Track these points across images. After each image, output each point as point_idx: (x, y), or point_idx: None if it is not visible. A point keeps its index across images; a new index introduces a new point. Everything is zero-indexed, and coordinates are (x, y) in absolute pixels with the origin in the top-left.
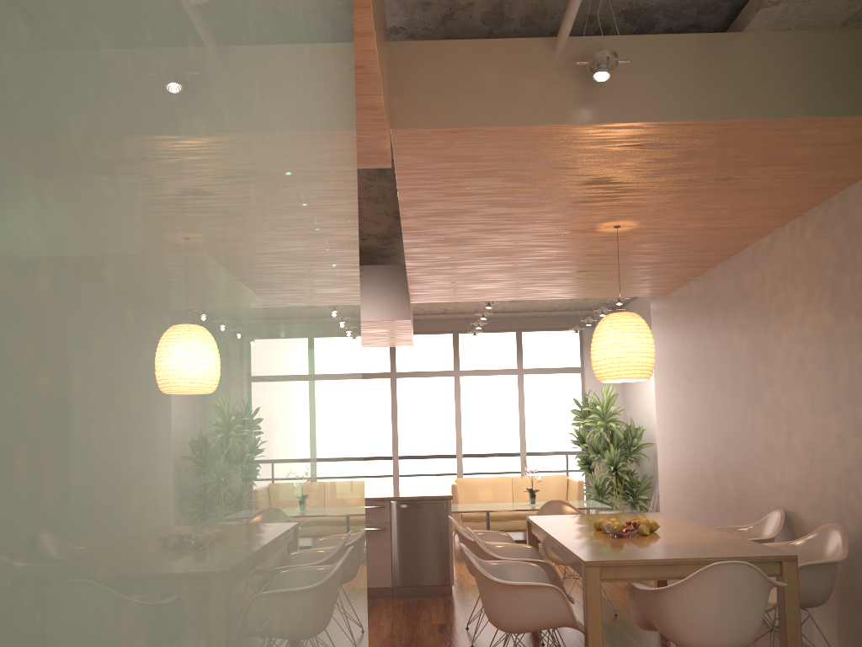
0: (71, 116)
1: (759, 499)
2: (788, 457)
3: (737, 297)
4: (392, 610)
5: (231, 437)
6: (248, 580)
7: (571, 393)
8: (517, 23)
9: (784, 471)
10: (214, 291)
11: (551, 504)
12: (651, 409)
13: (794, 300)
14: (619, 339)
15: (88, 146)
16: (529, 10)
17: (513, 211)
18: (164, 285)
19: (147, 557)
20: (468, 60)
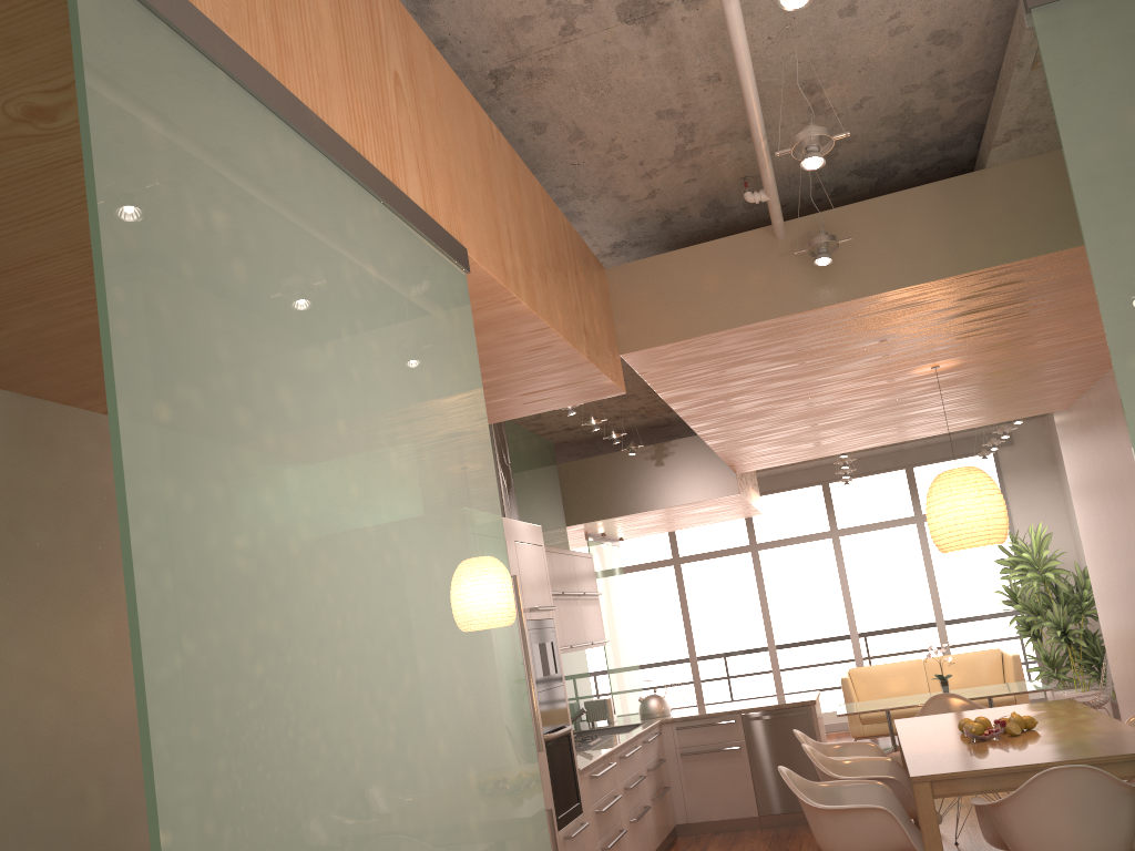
0: (243, 736)
1: None
2: None
3: None
4: (757, 844)
5: (331, 790)
6: (350, 845)
7: None
8: (741, 208)
9: None
10: (312, 738)
11: (937, 699)
12: None
13: None
14: (954, 503)
15: (249, 738)
16: None
17: (797, 380)
18: (283, 755)
19: (284, 844)
20: (687, 268)
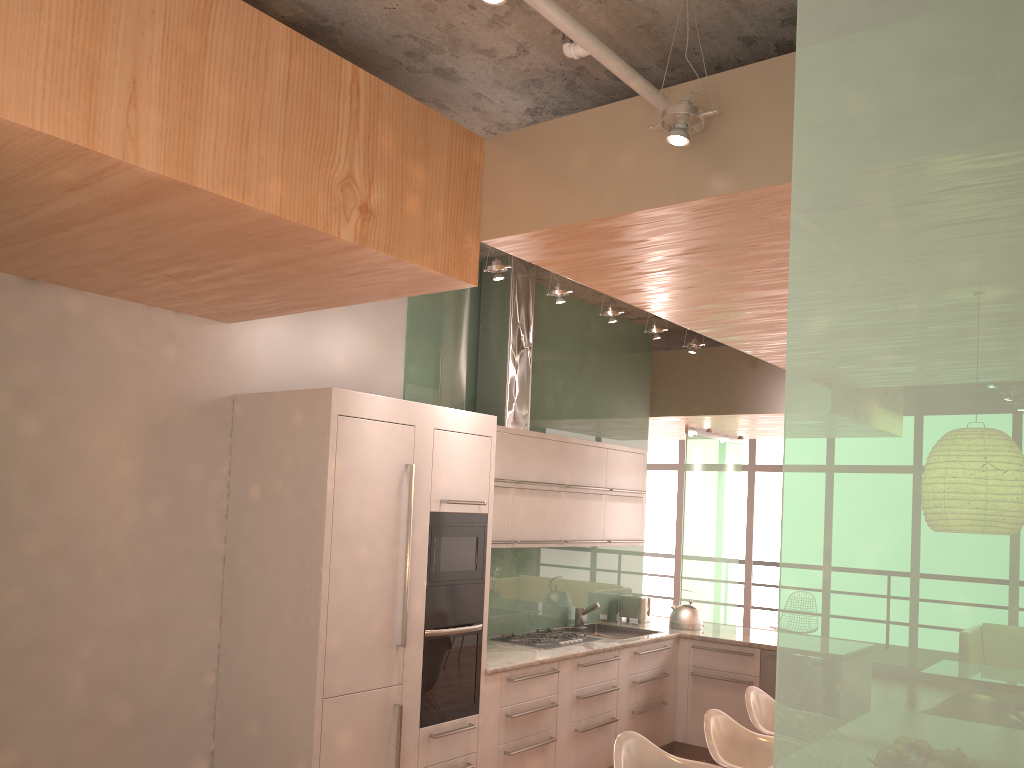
0: None
1: None
2: None
3: None
4: None
5: None
6: None
7: None
8: (658, 70)
9: None
10: None
11: None
12: None
13: None
14: None
15: None
16: (657, 54)
17: (777, 292)
18: None
19: None
20: (560, 143)
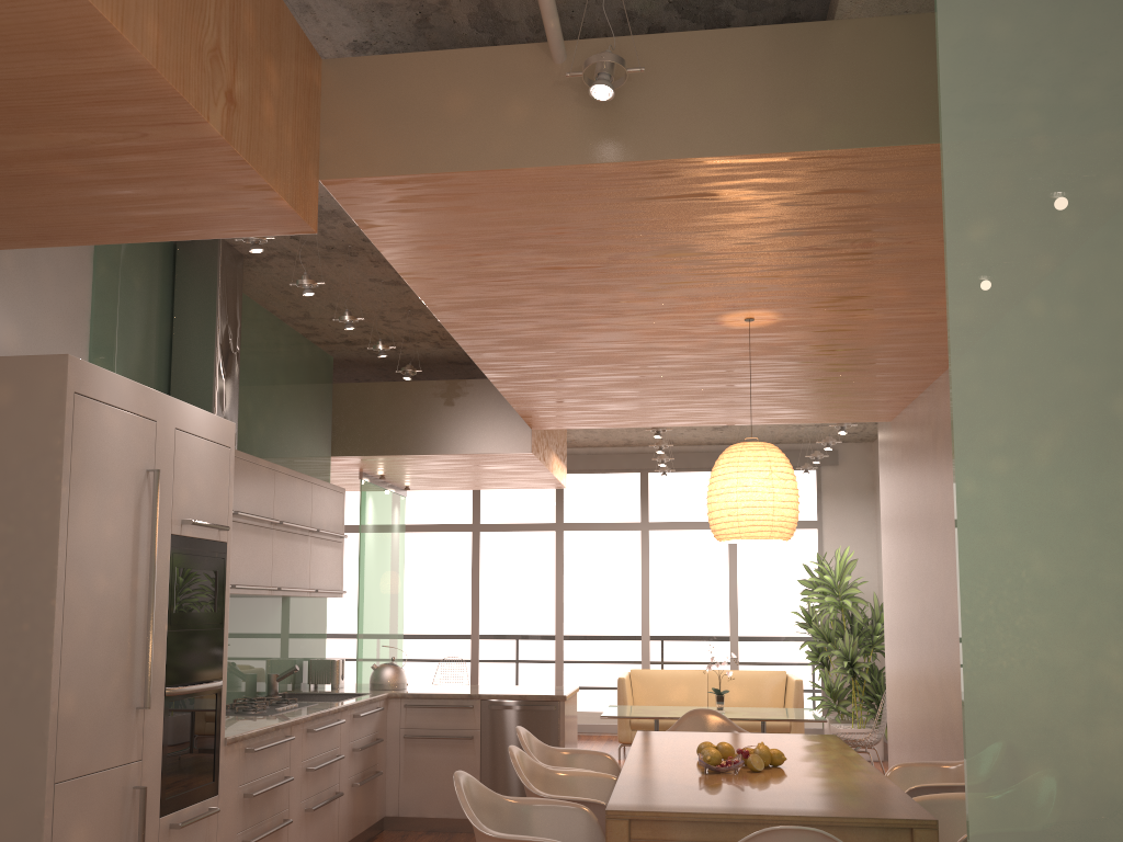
0: None
1: None
2: None
3: None
4: None
5: None
6: None
7: (803, 556)
8: (524, 27)
9: None
10: None
11: (696, 714)
12: None
13: None
14: (740, 481)
15: None
16: (533, 7)
17: (582, 298)
18: None
19: None
20: (430, 79)
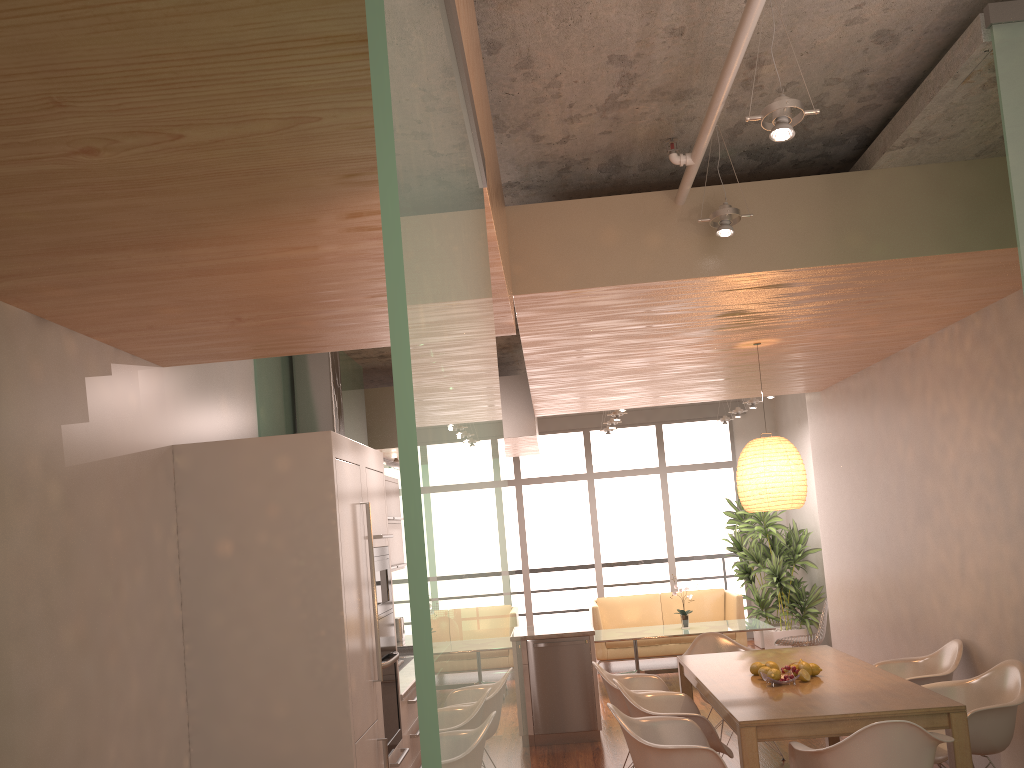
0: None
1: (936, 626)
2: (963, 582)
3: (898, 402)
4: (536, 762)
5: None
6: None
7: (723, 491)
8: (635, 169)
9: (959, 597)
10: None
11: (705, 637)
12: (816, 509)
13: (957, 411)
14: (766, 468)
15: None
16: (647, 158)
17: (643, 340)
18: None
19: None
20: (587, 219)
